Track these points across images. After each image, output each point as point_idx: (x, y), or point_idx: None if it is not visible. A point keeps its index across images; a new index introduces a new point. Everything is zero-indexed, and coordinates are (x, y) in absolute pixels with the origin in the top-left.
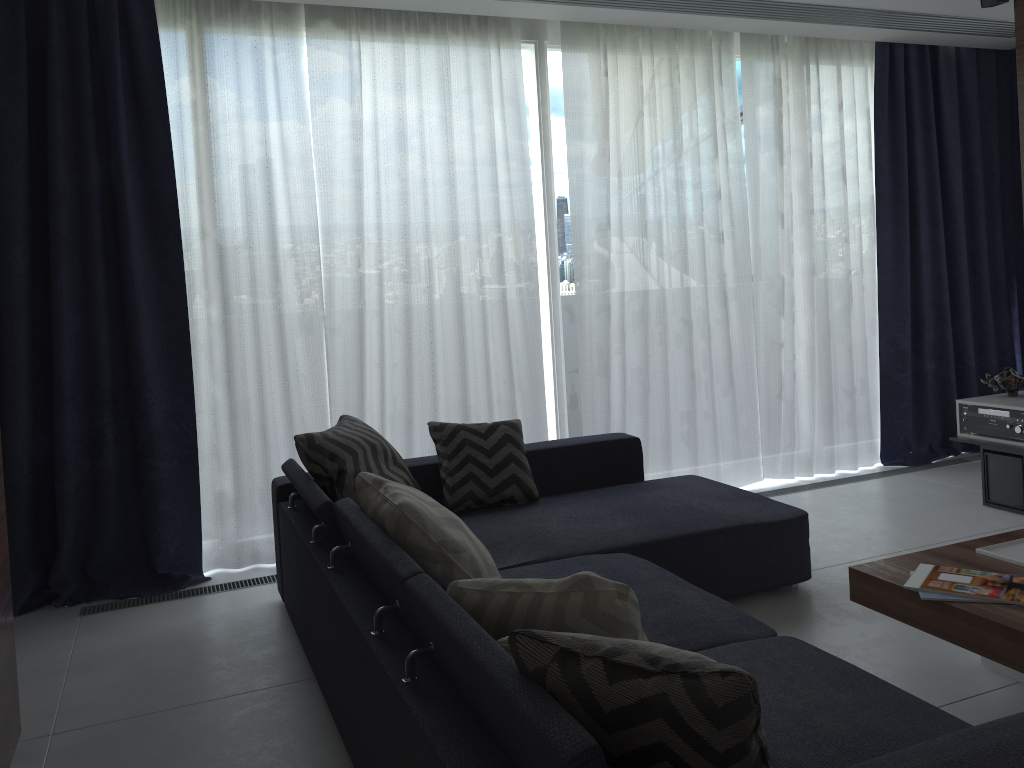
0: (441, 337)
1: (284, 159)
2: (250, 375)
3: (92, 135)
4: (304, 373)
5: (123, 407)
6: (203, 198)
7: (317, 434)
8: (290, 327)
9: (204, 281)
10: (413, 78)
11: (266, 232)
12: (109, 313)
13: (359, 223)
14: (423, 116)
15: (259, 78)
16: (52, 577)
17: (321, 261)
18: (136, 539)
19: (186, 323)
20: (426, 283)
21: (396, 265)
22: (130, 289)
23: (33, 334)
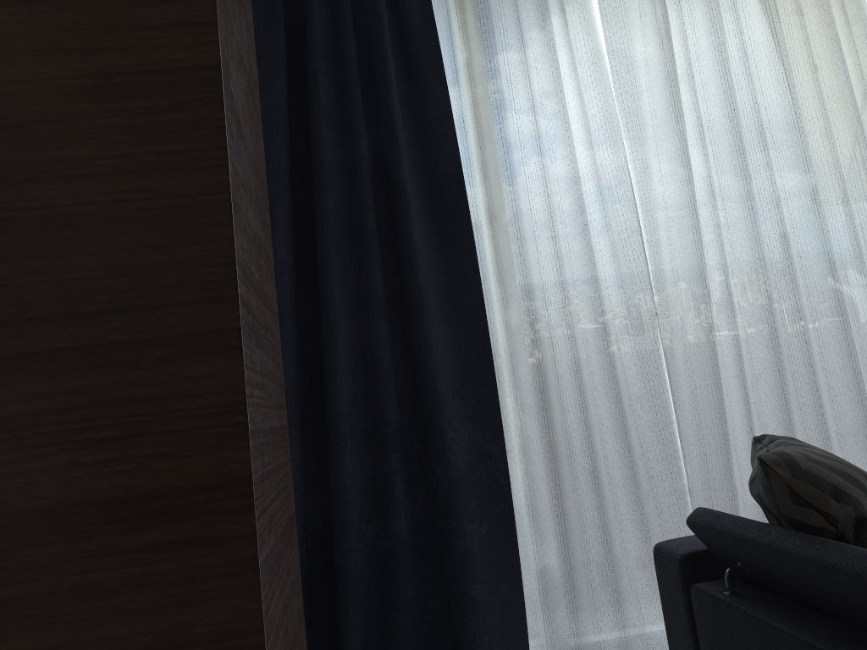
0: (813, 336)
1: (583, 112)
2: (568, 398)
3: (359, 98)
4: (638, 393)
5: (412, 447)
6: (488, 171)
7: (793, 453)
8: (612, 330)
9: (497, 275)
10: (725, 5)
11: (570, 205)
12: (388, 320)
13: (689, 183)
14: (747, 47)
15: (544, 18)
16: None
17: (643, 239)
18: (440, 641)
19: (484, 327)
20: (784, 260)
21: (740, 239)
22: (414, 284)
23: (299, 351)
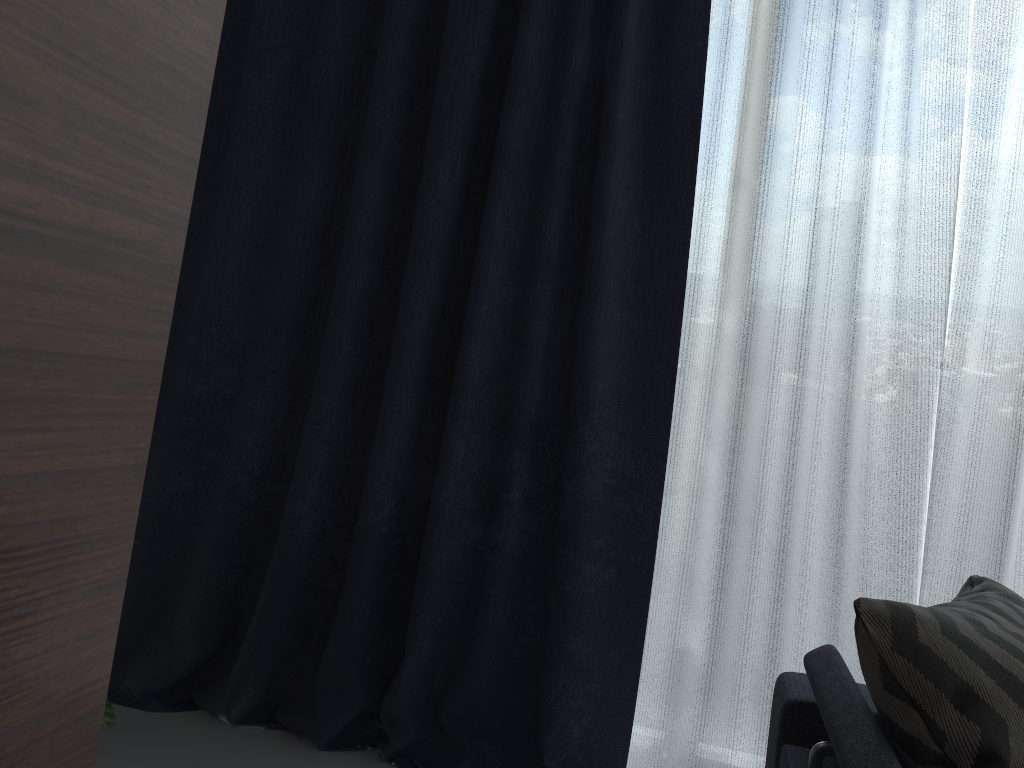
0: None
1: (909, 52)
2: (774, 446)
3: None
4: (881, 467)
5: (549, 450)
6: (747, 117)
7: (924, 614)
8: (867, 372)
9: (722, 261)
10: None
11: (851, 185)
12: (558, 287)
13: None
14: None
15: None
16: (385, 704)
17: (953, 253)
18: (525, 686)
19: (676, 325)
20: None
21: None
22: (595, 248)
23: (445, 300)
